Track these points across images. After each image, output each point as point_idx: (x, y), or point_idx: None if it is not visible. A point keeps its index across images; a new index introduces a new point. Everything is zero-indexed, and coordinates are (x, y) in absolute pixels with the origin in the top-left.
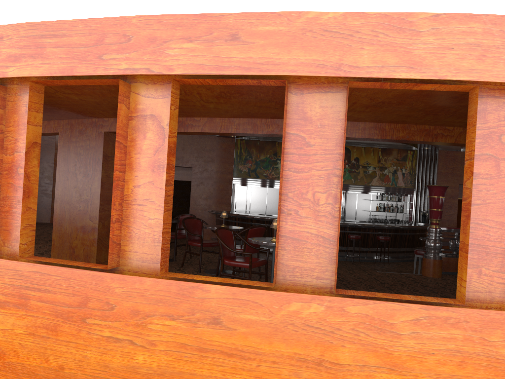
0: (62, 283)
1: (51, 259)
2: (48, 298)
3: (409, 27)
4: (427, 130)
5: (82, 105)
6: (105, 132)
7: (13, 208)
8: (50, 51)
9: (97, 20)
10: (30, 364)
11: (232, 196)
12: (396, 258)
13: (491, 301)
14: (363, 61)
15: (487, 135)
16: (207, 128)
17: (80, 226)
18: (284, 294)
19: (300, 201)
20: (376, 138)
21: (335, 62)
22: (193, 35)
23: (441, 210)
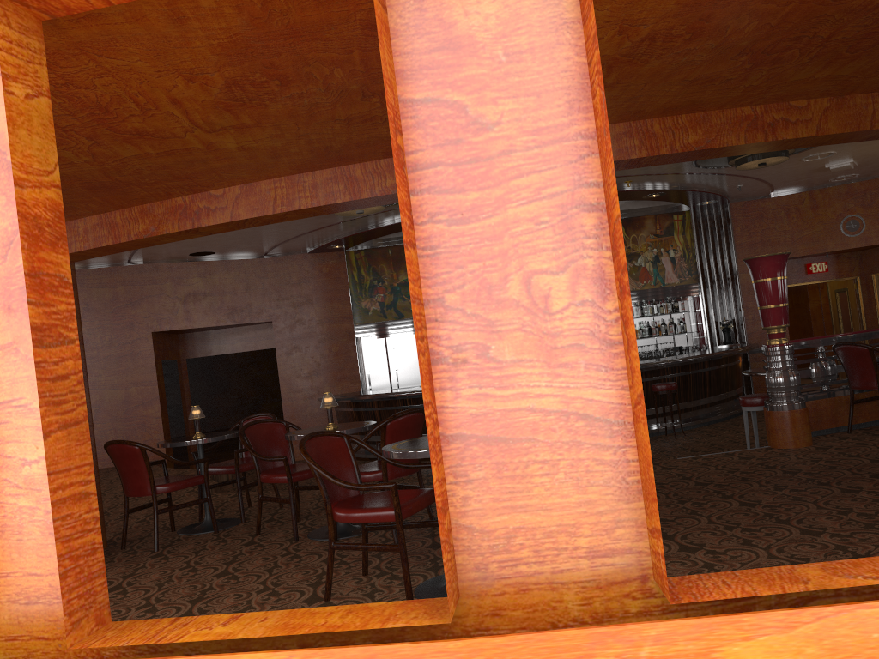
0: None
1: None
2: None
3: None
4: (749, 116)
5: None
6: None
7: None
8: None
9: None
10: None
11: (360, 362)
12: (694, 421)
13: None
14: None
15: None
16: (244, 210)
17: None
18: (494, 646)
19: (487, 313)
20: (637, 159)
21: None
22: None
23: (785, 306)
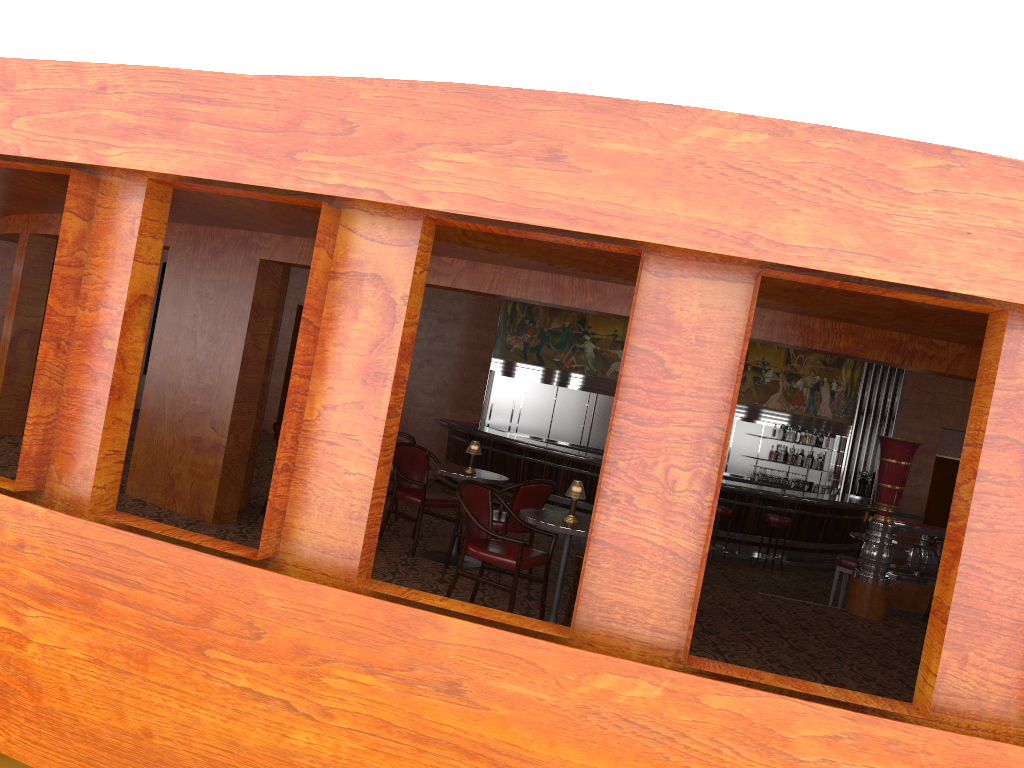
0: (167, 575)
1: (149, 523)
2: (136, 598)
3: (890, 183)
4: (895, 340)
5: (227, 209)
6: (261, 260)
7: (85, 412)
8: (194, 129)
9: (293, 84)
10: (89, 719)
11: (486, 395)
12: (797, 562)
13: (979, 716)
14: (795, 235)
15: (1012, 402)
16: (464, 281)
17: (191, 437)
18: (588, 656)
19: (639, 478)
20: (793, 345)
21: (741, 231)
22: (475, 139)
23: (900, 490)
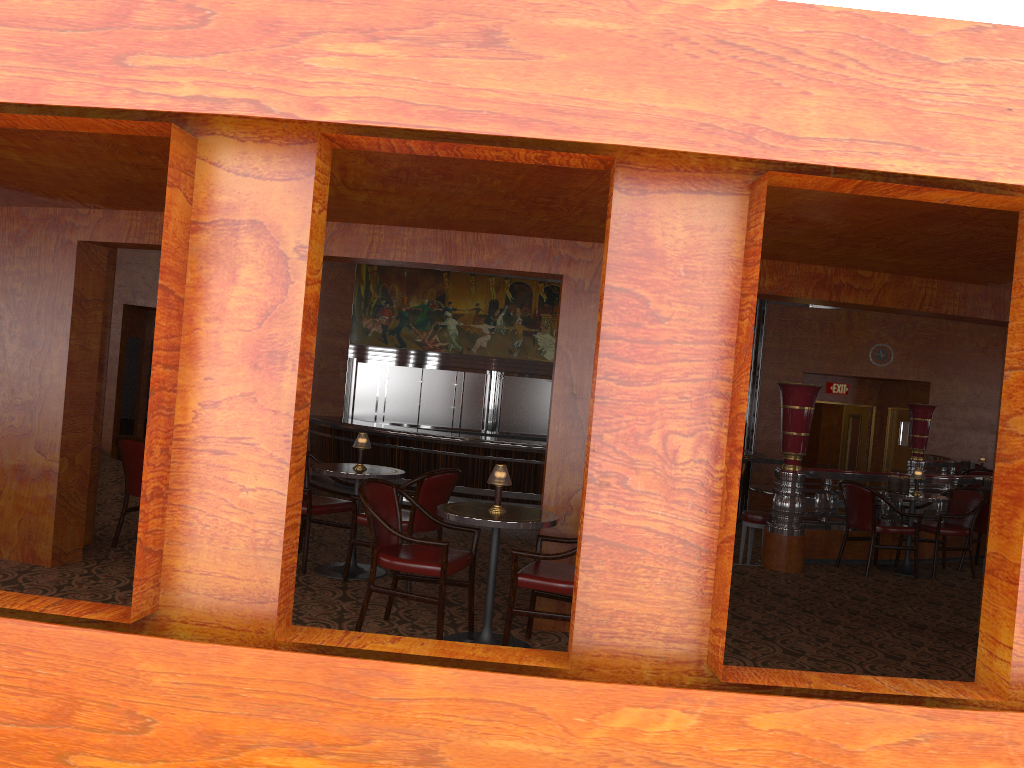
0: None
1: None
2: None
3: (914, 52)
4: (820, 275)
5: (29, 175)
6: (80, 242)
7: None
8: None
9: None
10: None
11: (347, 385)
12: None
13: None
14: (808, 125)
15: None
16: (337, 247)
17: (12, 466)
18: (601, 689)
19: (631, 453)
20: None
21: (742, 123)
22: (382, 23)
23: (806, 436)
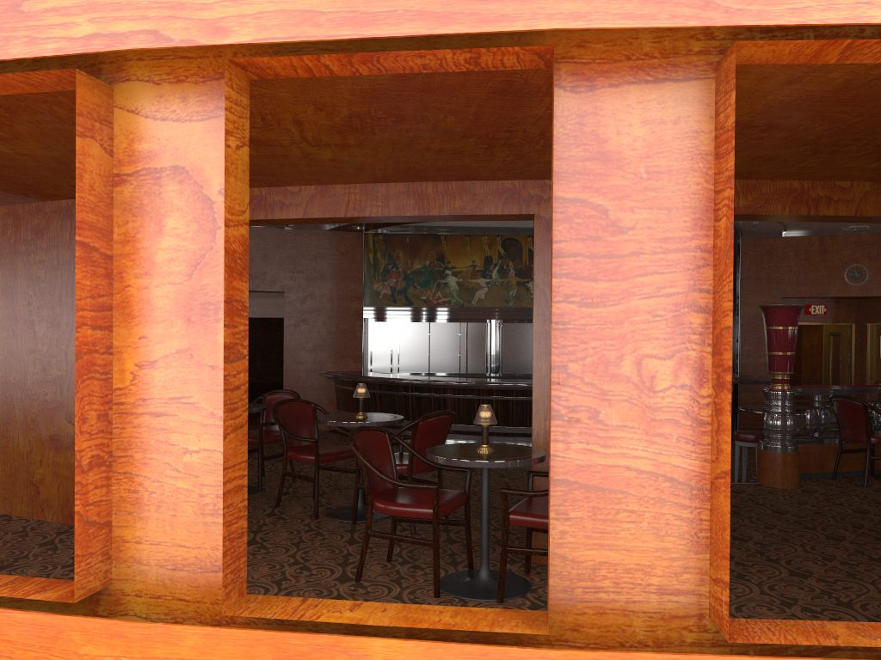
0: None
1: None
2: None
3: None
4: (796, 190)
5: (26, 168)
6: None
7: None
8: None
9: None
10: None
11: (364, 343)
12: None
13: None
14: None
15: None
16: (317, 209)
17: (48, 437)
18: (586, 658)
19: (601, 383)
20: None
21: None
22: None
23: (792, 355)
